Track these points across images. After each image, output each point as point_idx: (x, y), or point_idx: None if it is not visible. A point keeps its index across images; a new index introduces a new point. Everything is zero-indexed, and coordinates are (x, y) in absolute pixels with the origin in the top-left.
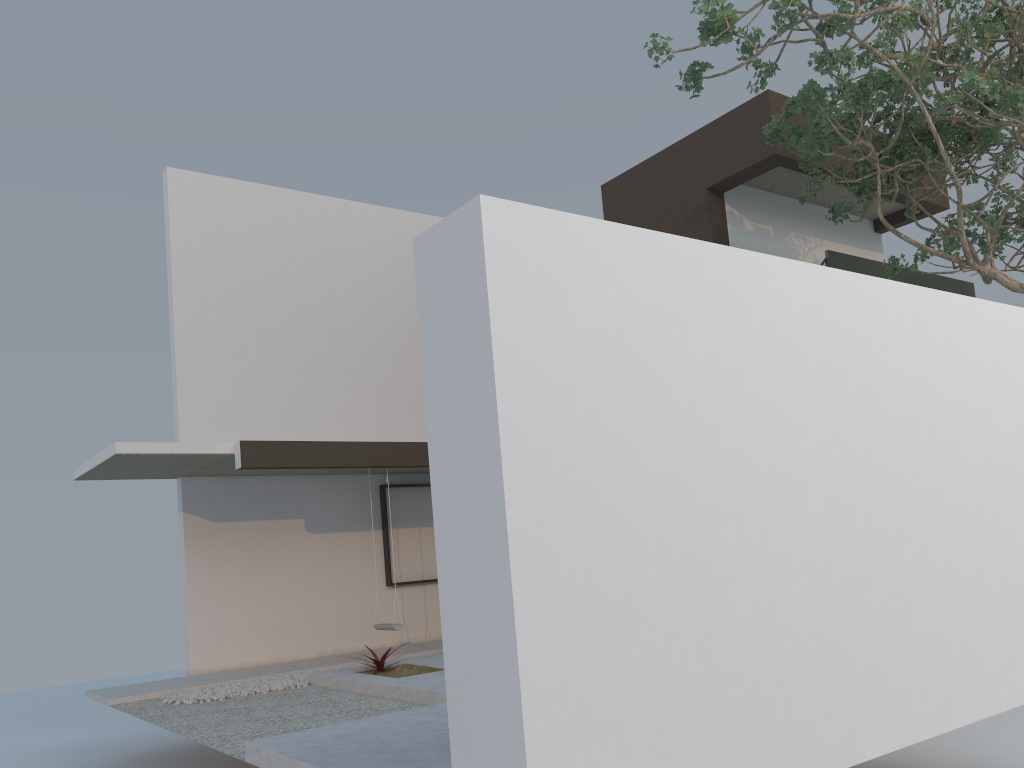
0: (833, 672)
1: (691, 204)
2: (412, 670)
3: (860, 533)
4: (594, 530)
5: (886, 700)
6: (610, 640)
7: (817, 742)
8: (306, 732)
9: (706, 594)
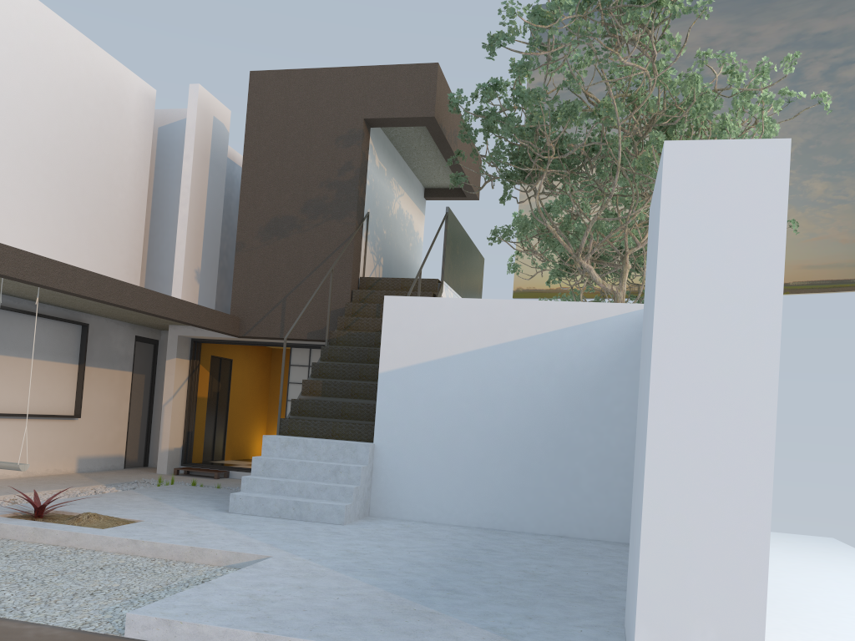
0: None
1: (346, 126)
2: (102, 520)
3: None
4: None
5: None
6: None
7: None
8: (184, 599)
9: None
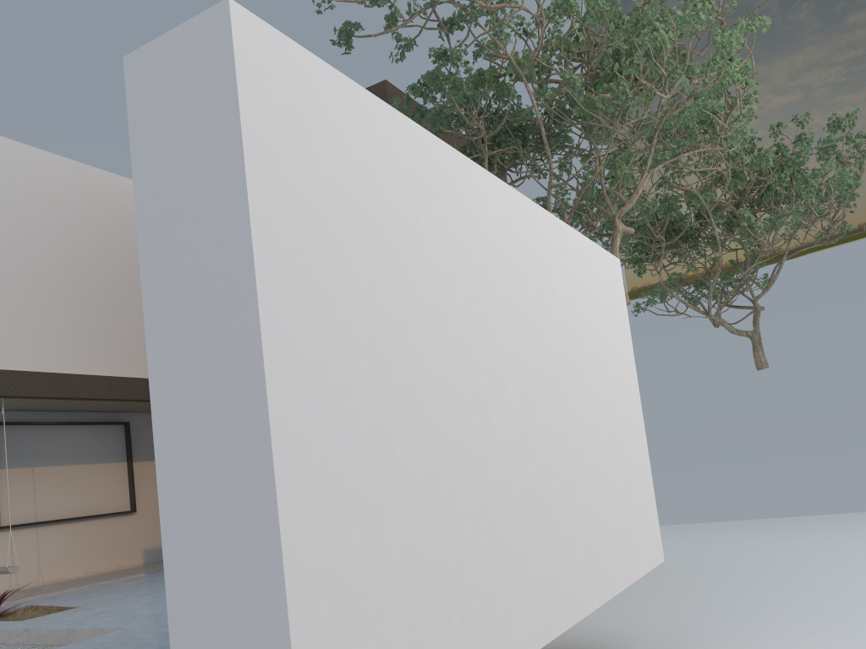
0: (533, 554)
1: None
2: (38, 611)
3: (543, 427)
4: (349, 400)
5: (566, 579)
6: (368, 522)
7: (526, 622)
8: None
9: (443, 476)
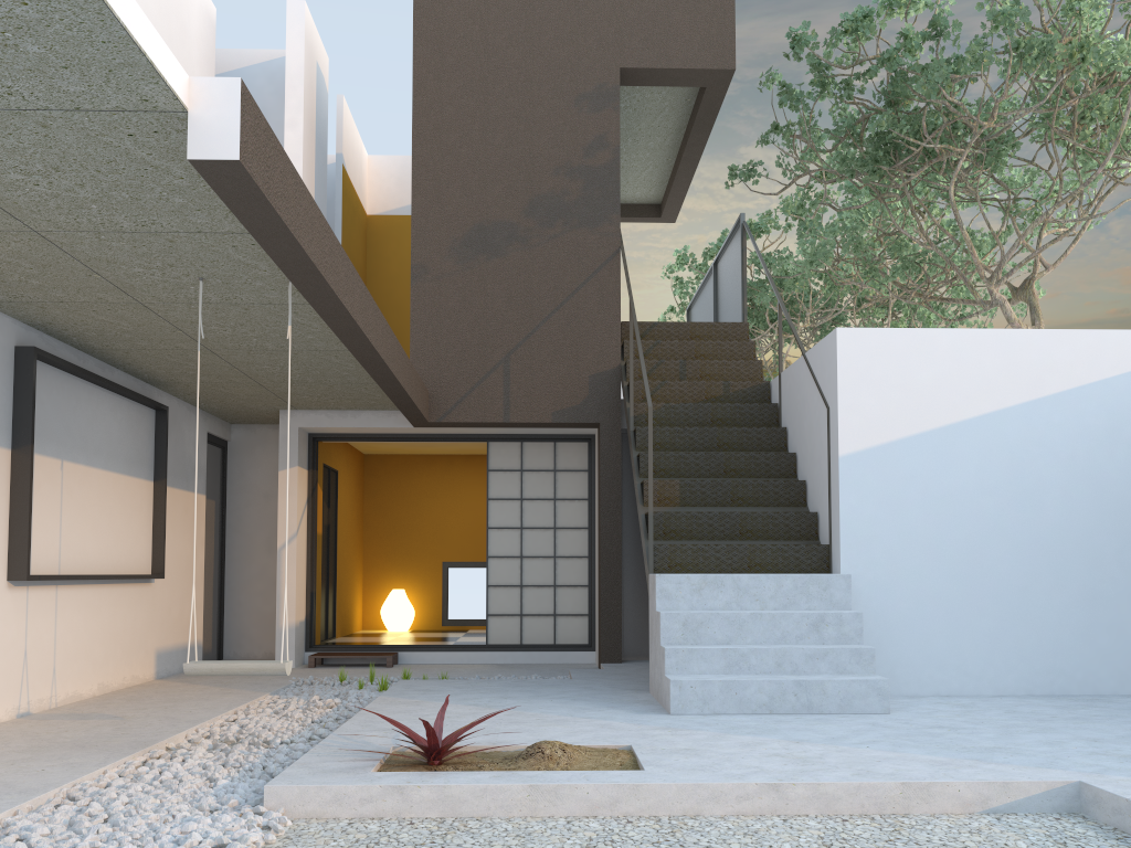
0: None
1: (591, 79)
2: (585, 754)
3: None
4: None
5: None
6: None
7: None
8: None
9: None
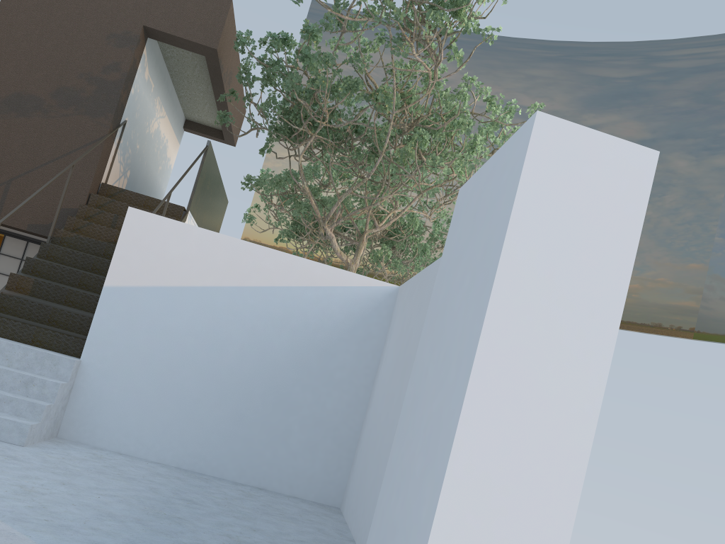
0: None
1: (122, 26)
2: None
3: None
4: None
5: None
6: None
7: None
8: None
9: None
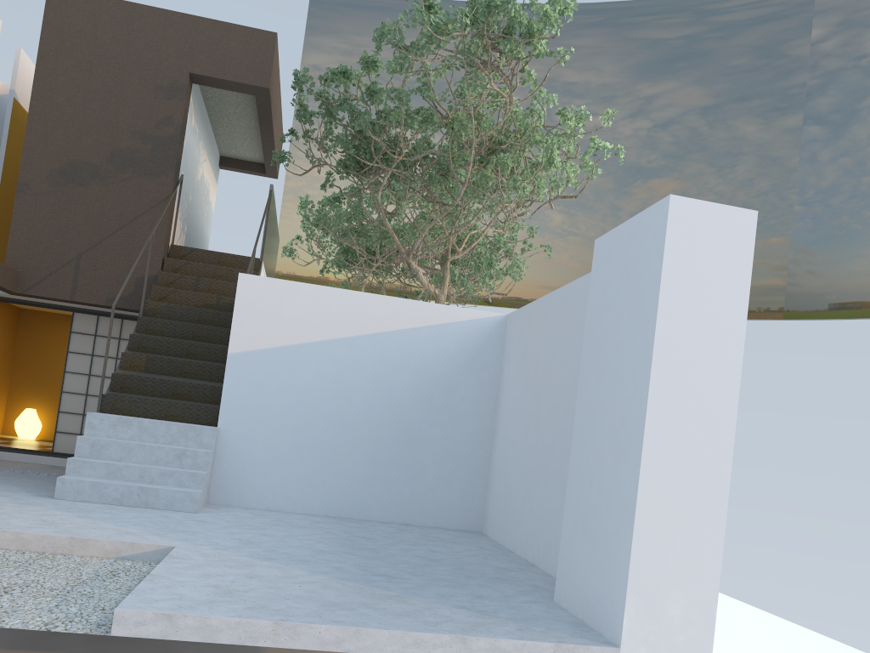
0: None
1: (168, 76)
2: None
3: None
4: None
5: None
6: None
7: None
8: (153, 592)
9: None
